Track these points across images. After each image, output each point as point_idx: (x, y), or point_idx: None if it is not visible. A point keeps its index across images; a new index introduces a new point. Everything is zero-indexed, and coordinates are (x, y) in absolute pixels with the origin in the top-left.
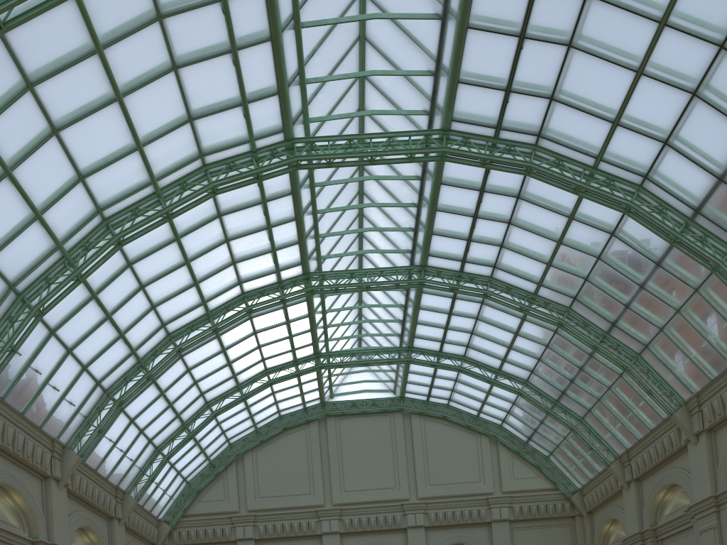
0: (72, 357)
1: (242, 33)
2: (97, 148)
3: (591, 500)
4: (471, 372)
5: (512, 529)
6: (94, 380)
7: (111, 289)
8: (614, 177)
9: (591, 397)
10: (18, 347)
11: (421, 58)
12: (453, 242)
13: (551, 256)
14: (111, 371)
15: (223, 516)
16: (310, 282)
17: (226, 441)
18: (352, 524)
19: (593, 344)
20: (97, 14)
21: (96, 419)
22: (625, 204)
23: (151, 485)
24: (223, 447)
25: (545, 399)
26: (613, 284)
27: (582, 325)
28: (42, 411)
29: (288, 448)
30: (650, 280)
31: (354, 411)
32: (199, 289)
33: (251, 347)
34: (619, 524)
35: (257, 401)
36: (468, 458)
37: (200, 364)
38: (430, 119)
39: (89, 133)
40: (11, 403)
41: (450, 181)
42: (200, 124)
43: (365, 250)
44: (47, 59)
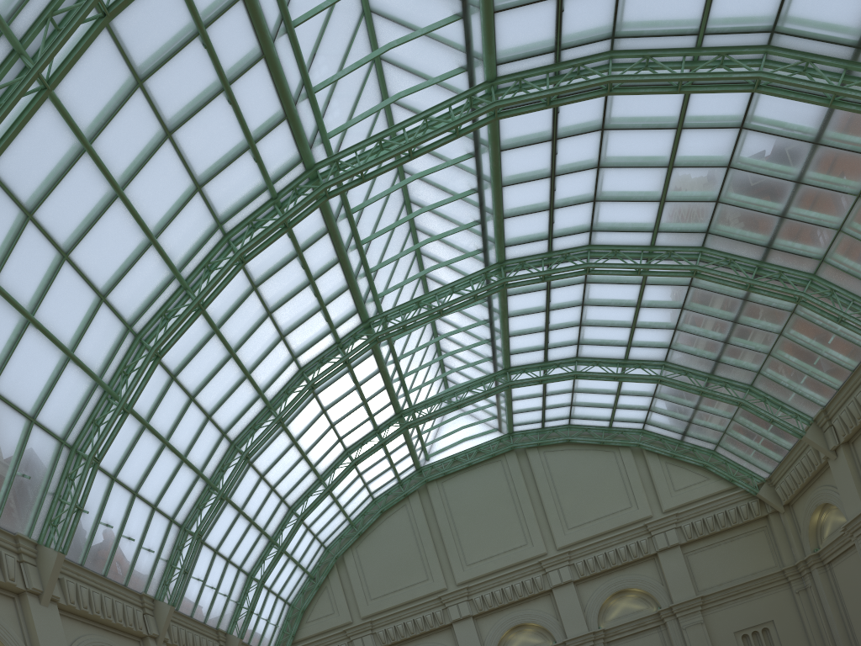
0: (139, 499)
1: (230, 62)
2: (111, 258)
3: (786, 489)
4: (589, 374)
5: (687, 555)
6: (167, 518)
7: (160, 411)
8: (728, 49)
9: (757, 354)
10: (83, 504)
11: (442, 3)
12: (532, 218)
13: (664, 188)
14: (182, 502)
15: (336, 632)
16: (372, 329)
17: (320, 546)
18: (484, 601)
19: (746, 283)
20: (76, 106)
21: (178, 561)
22: (752, 79)
23: (252, 617)
24: (319, 553)
25: (695, 377)
26: (757, 193)
27: (725, 263)
28: (123, 568)
29: (391, 534)
30: (809, 169)
31: (458, 468)
32: (252, 380)
33: (324, 428)
34: (833, 508)
35: (344, 489)
36: (609, 483)
37: (273, 466)
38: (470, 75)
39: (99, 244)
40: (90, 567)
41: (511, 142)
42: (210, 189)
43: (427, 269)
44: (39, 178)
